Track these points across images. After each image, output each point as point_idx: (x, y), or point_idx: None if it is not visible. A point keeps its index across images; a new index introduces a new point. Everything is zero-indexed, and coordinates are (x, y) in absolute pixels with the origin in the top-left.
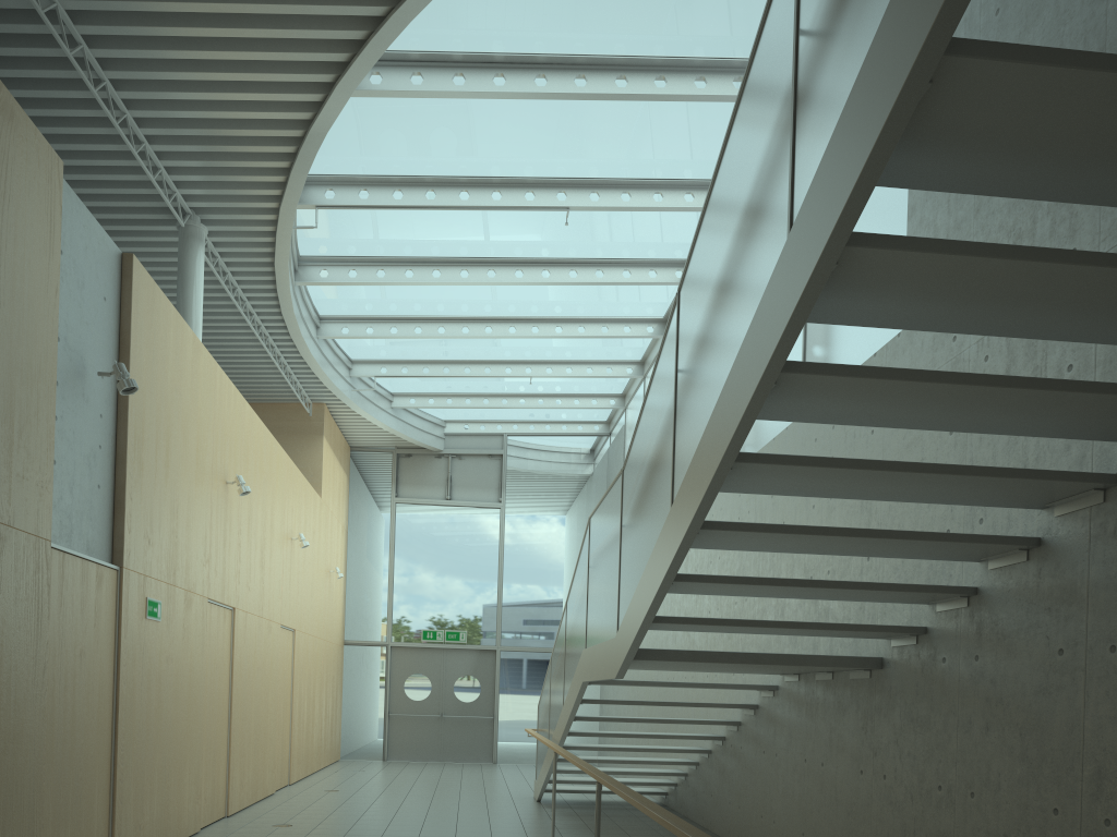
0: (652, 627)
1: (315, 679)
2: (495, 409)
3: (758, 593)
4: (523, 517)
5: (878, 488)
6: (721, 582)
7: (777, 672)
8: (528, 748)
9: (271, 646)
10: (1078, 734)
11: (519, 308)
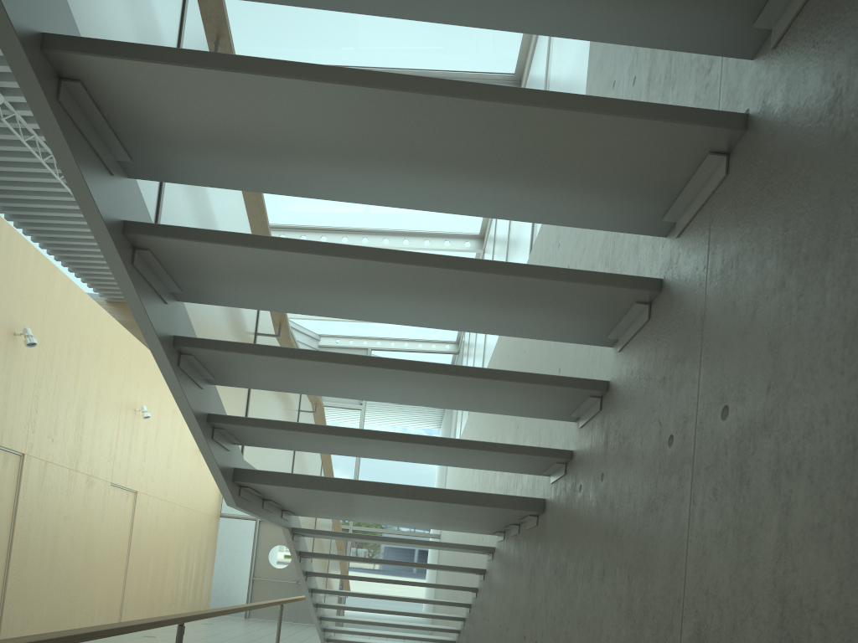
0: (243, 437)
1: (170, 540)
2: (358, 325)
3: (337, 387)
4: (380, 418)
5: (374, 162)
6: (248, 352)
7: (478, 529)
8: (371, 615)
9: (91, 500)
10: (680, 569)
11: (348, 219)
